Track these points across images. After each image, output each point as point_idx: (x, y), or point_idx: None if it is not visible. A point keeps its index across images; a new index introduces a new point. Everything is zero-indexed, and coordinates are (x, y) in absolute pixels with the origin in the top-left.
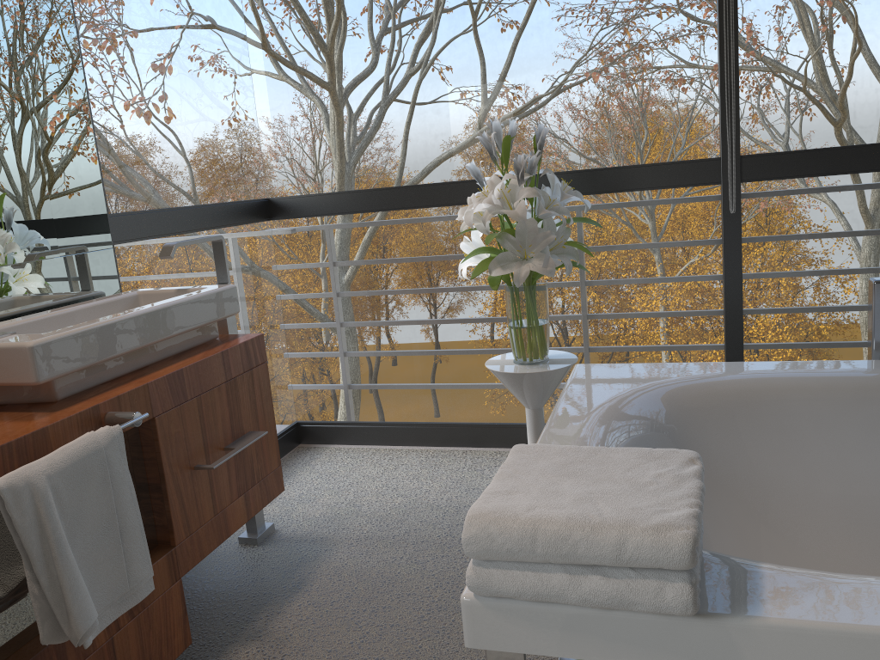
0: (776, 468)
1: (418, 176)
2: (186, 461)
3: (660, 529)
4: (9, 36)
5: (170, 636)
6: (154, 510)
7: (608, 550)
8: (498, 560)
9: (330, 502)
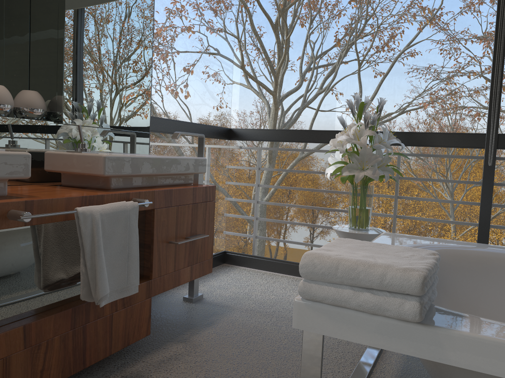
0: (495, 304)
1: (314, 149)
2: (165, 237)
3: (406, 270)
4: (122, 21)
5: (140, 325)
6: (145, 258)
7: (376, 278)
8: (316, 281)
9: (235, 291)
